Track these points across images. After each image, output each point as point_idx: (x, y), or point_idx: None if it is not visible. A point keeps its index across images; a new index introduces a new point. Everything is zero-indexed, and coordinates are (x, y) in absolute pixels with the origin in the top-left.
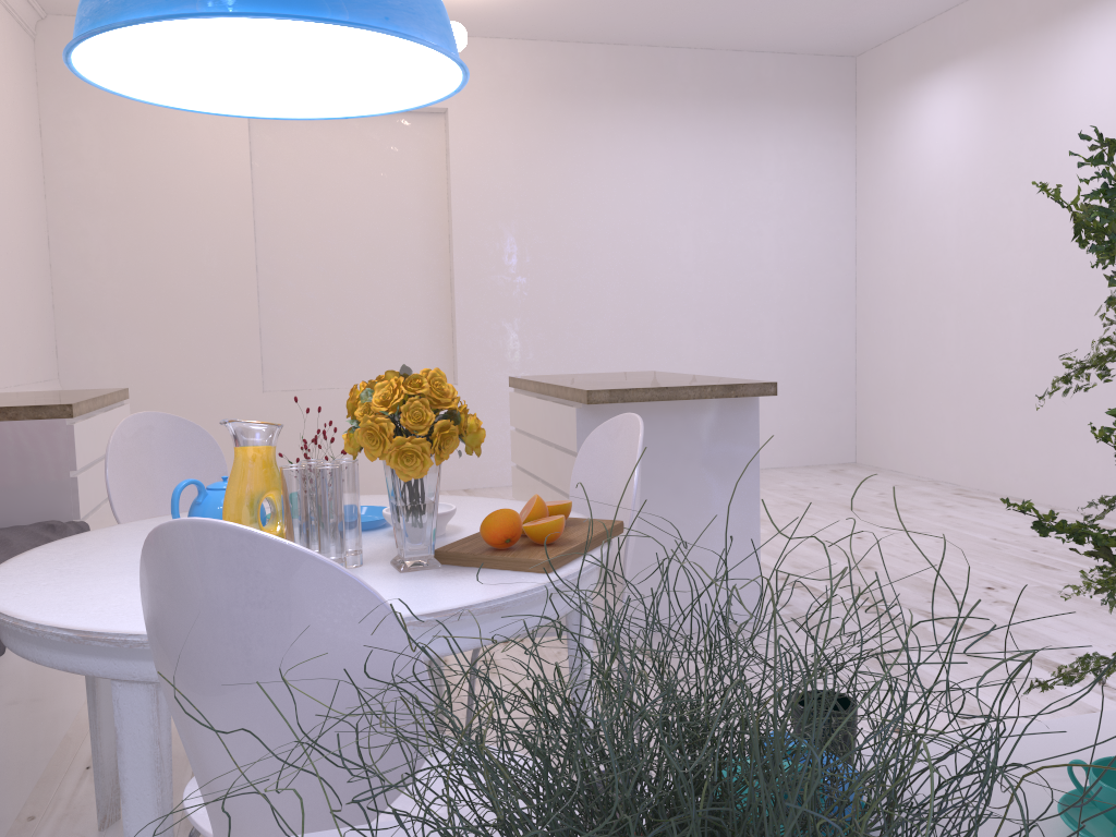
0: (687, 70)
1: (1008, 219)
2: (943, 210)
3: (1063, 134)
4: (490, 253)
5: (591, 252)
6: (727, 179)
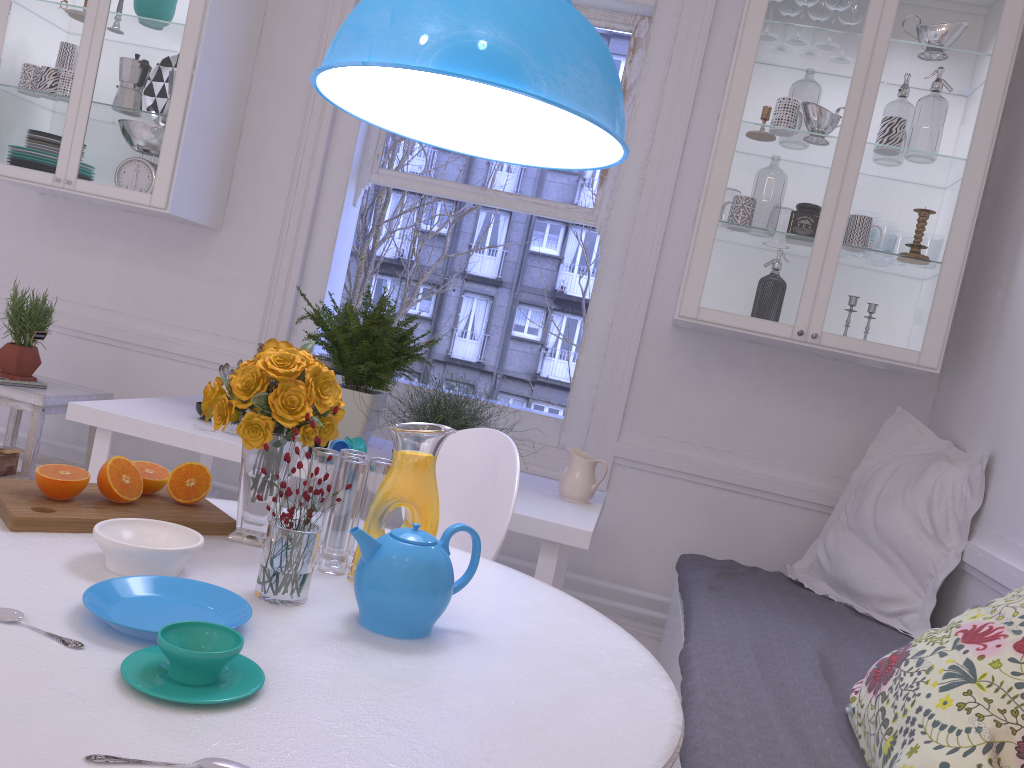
0: None
1: None
2: None
3: None
4: None
5: None
6: None
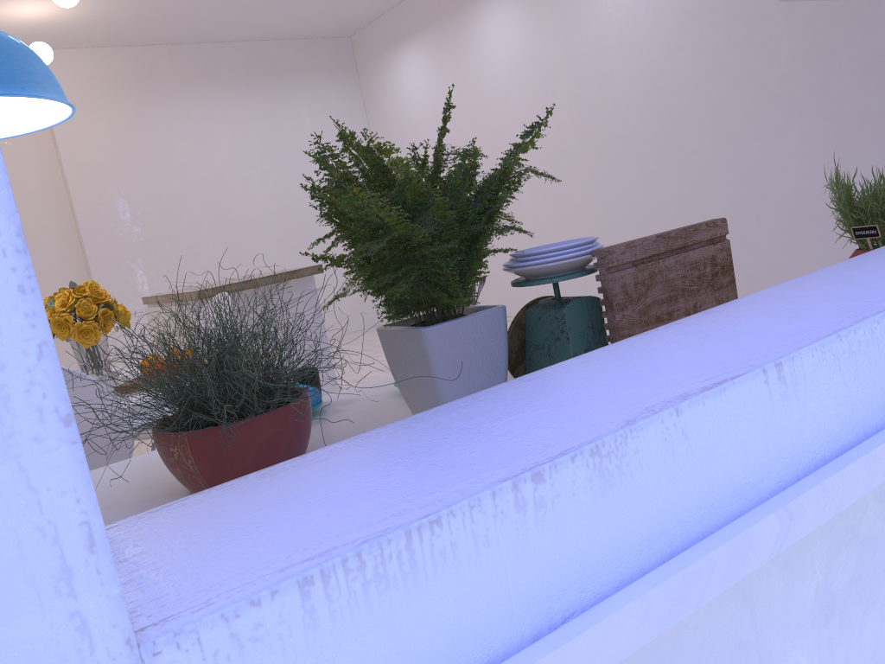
0: (231, 58)
1: (464, 138)
2: (425, 137)
3: (483, 79)
4: (108, 213)
5: (187, 200)
6: (278, 133)
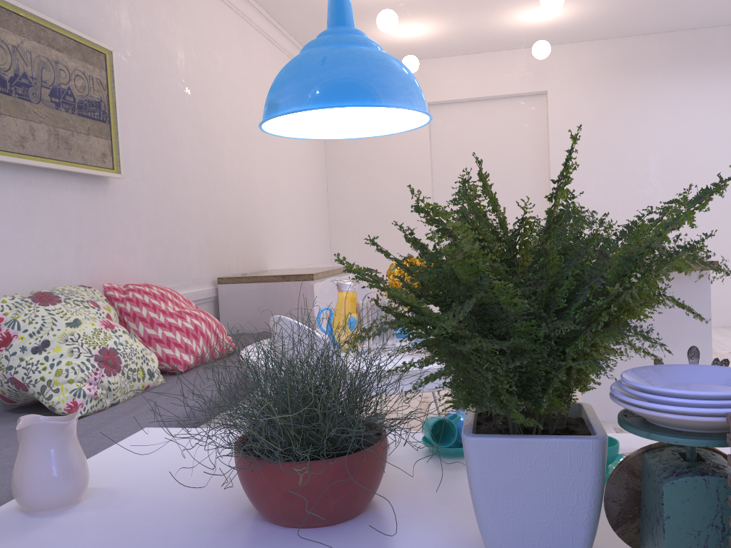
0: (723, 41)
1: None
2: None
3: None
4: (575, 179)
5: (647, 174)
6: None
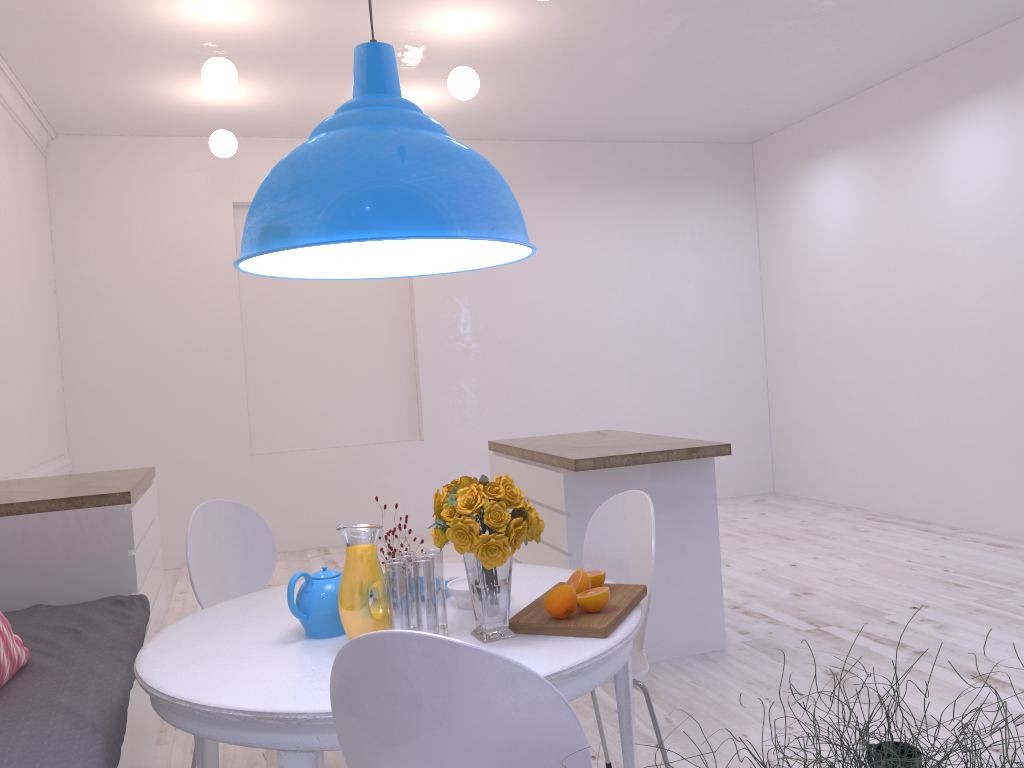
0: (610, 160)
1: (895, 281)
2: (837, 273)
3: (937, 211)
4: (448, 323)
5: (535, 319)
6: (649, 251)
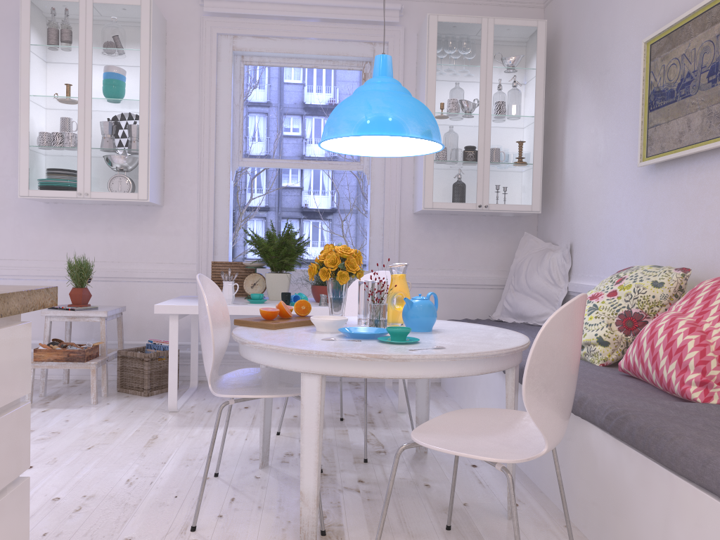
0: None
1: None
2: None
3: None
4: None
5: None
6: None
